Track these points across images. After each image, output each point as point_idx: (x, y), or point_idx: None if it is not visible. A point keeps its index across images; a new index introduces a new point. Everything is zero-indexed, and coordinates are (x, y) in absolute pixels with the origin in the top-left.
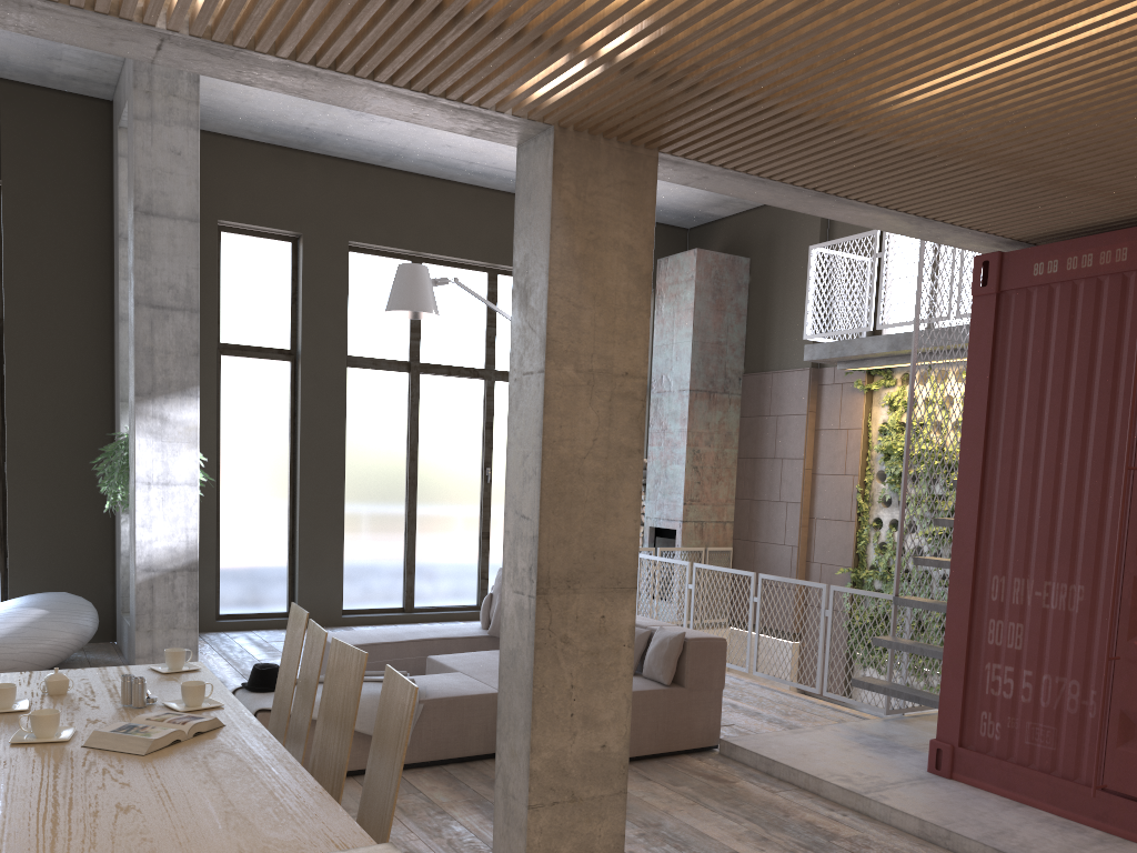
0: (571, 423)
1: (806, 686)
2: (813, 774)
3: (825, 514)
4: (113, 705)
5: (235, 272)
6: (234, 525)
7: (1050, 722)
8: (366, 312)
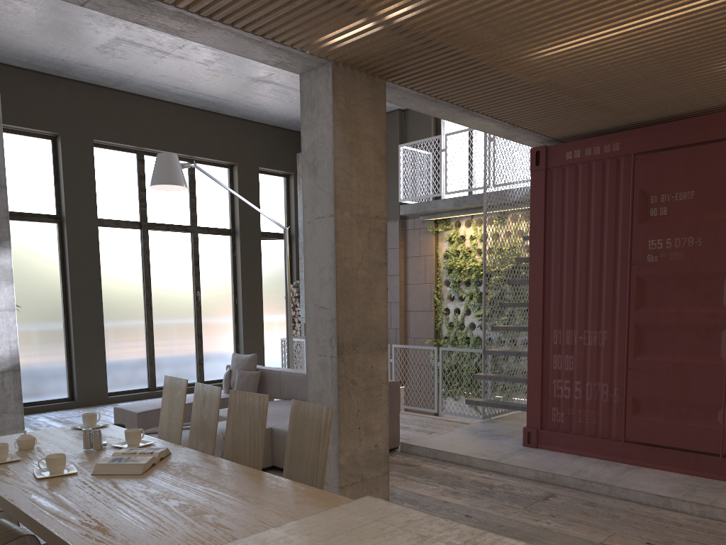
0: (350, 248)
1: (428, 409)
2: (465, 455)
3: (415, 308)
4: (78, 451)
5: (12, 161)
6: (25, 340)
7: (593, 408)
8: (108, 188)
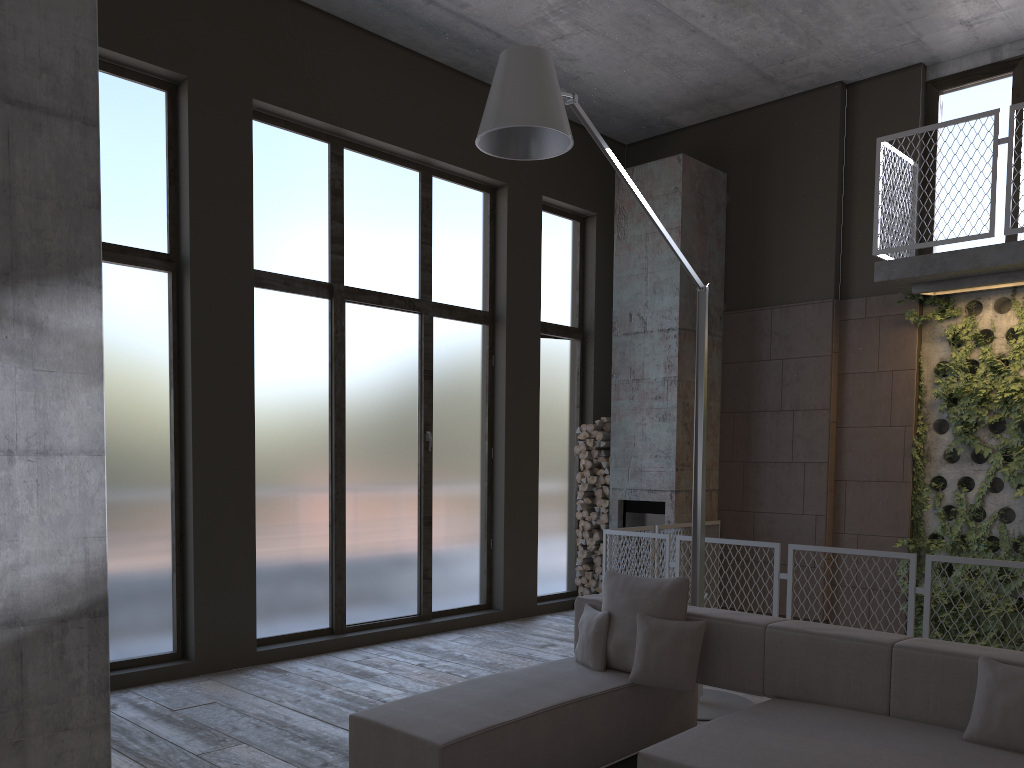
0: None
1: None
2: None
3: (861, 475)
4: None
5: None
6: None
7: None
8: (273, 209)
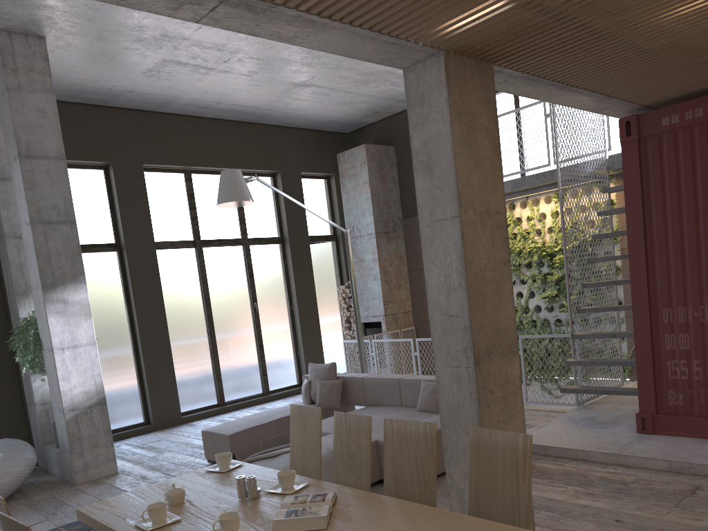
0: (476, 248)
1: None
2: (580, 449)
3: None
4: (234, 501)
5: None
6: None
7: None
8: (161, 211)
